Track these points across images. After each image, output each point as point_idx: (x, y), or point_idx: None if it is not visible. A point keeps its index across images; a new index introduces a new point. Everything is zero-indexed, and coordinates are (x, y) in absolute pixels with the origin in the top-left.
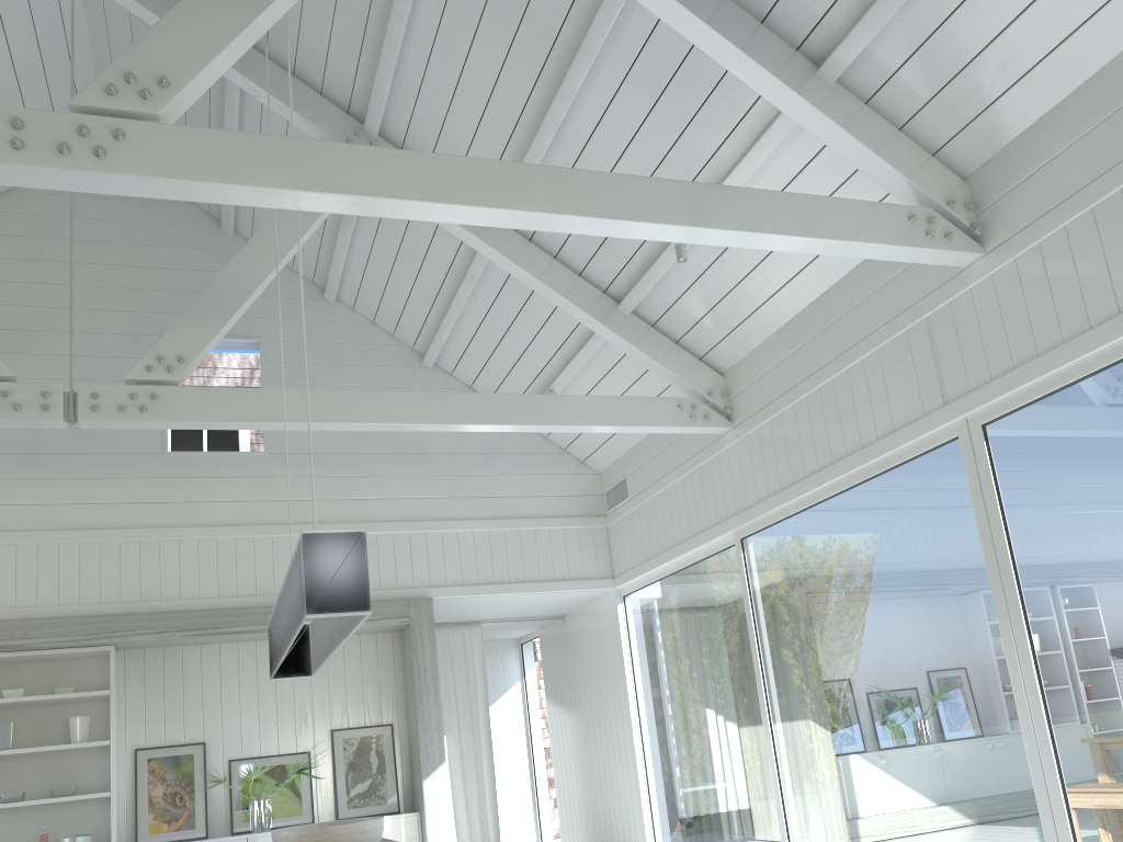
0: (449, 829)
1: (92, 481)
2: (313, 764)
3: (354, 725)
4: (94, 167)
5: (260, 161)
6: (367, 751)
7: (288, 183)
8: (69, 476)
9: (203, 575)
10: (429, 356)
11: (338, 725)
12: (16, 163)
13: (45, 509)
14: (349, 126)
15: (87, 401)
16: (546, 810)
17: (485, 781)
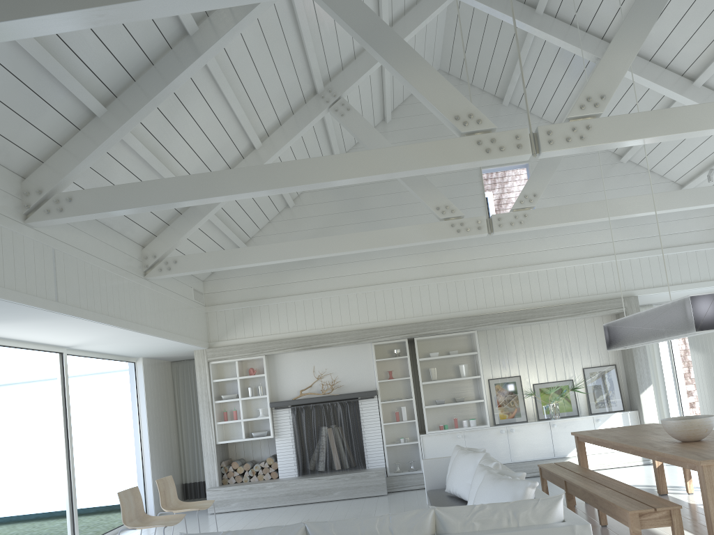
0: (656, 419)
1: (456, 250)
2: (574, 386)
3: (594, 365)
4: (581, 145)
5: (649, 125)
6: (603, 379)
7: (663, 132)
8: (446, 249)
9: (514, 292)
10: (625, 157)
11: (586, 365)
12: (551, 150)
13: (437, 266)
14: (604, 47)
15: (496, 222)
16: (686, 409)
17: (661, 393)
